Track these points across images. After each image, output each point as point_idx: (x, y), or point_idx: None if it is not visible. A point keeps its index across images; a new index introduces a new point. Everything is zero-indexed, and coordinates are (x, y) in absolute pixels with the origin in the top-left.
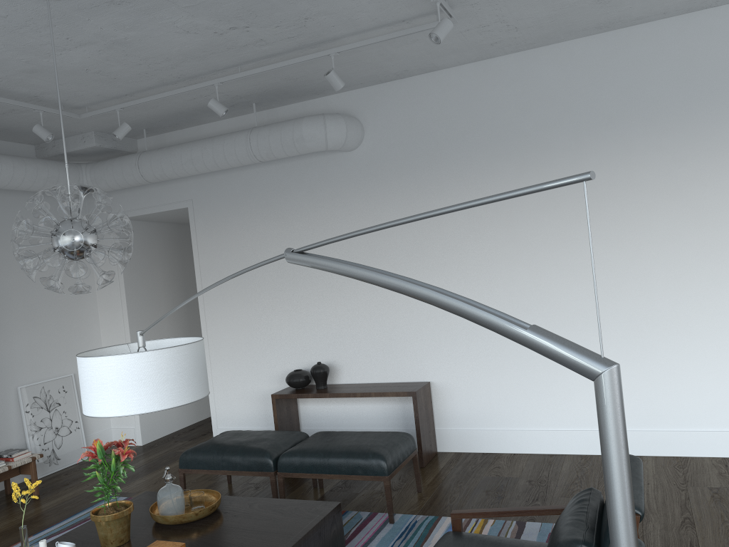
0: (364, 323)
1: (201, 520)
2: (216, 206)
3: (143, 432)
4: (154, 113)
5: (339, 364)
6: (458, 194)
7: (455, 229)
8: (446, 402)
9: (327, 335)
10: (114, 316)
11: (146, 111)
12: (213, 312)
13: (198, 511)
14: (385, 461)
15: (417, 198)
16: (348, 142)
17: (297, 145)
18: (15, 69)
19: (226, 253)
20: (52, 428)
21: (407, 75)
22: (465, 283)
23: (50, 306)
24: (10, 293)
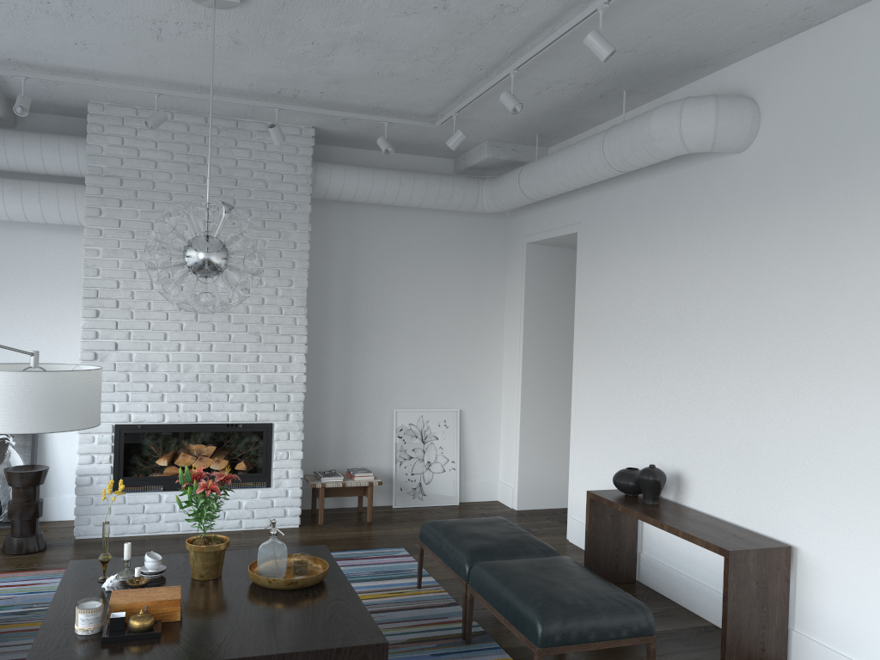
0: (725, 425)
1: (279, 591)
2: (599, 231)
3: (520, 495)
4: (519, 115)
5: (690, 477)
6: (879, 226)
7: (867, 290)
8: (814, 591)
9: (681, 429)
10: (512, 355)
11: (507, 113)
12: (582, 368)
13: (271, 578)
14: (541, 625)
15: (817, 230)
16: (721, 139)
17: (647, 147)
18: (320, 81)
19: (600, 294)
20: (423, 461)
21: (824, 16)
22: (871, 390)
23: (445, 333)
24: (402, 313)
